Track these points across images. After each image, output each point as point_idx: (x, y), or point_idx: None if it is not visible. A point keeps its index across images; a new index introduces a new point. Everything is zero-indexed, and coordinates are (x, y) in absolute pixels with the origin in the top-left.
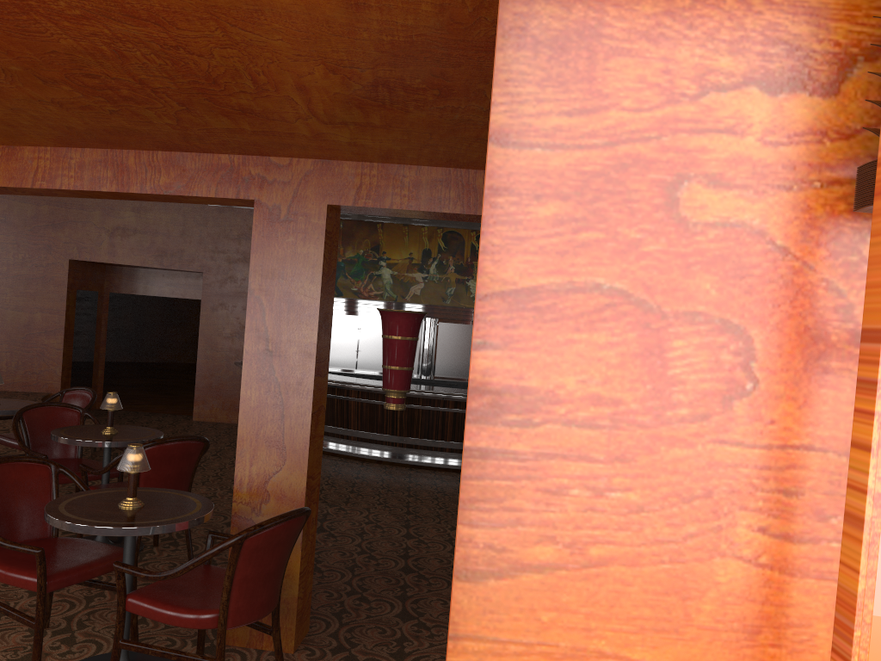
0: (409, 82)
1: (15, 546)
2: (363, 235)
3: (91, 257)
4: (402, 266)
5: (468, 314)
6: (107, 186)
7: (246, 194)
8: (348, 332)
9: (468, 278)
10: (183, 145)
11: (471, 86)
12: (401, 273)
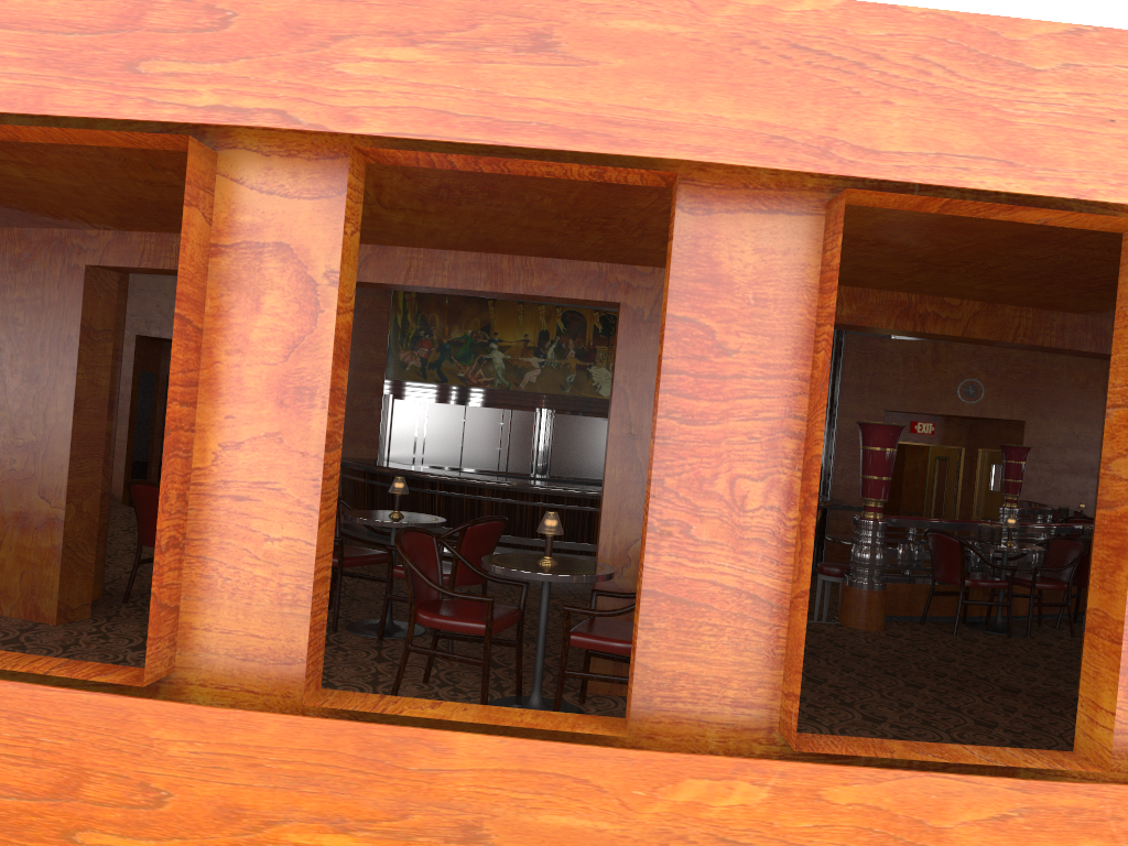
0: (863, 237)
1: (467, 595)
2: (472, 313)
3: (161, 333)
4: (516, 349)
5: (590, 405)
6: (481, 286)
7: (613, 298)
8: (451, 424)
9: (590, 364)
10: (570, 254)
11: (906, 242)
12: (514, 357)
